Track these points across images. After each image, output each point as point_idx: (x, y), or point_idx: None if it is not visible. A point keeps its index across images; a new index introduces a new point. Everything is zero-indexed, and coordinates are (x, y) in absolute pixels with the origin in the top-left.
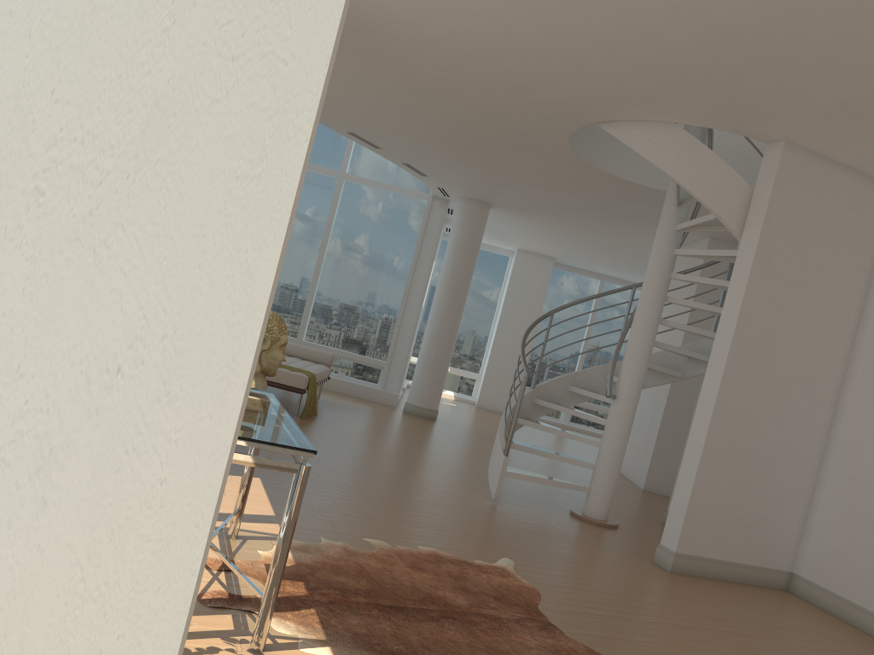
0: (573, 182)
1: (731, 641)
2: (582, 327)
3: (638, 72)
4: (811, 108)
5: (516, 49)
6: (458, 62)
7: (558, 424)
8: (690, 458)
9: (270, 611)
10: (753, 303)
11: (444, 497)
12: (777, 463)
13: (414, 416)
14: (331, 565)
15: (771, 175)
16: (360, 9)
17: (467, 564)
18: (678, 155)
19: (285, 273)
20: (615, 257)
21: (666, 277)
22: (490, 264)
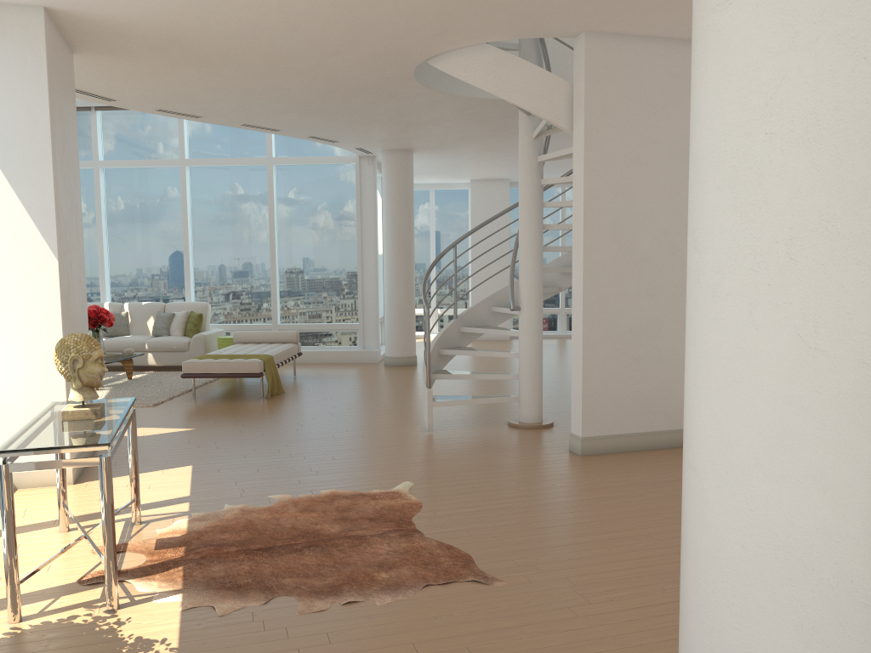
0: (456, 112)
1: (601, 505)
2: (490, 249)
3: (413, 12)
4: (577, 1)
5: (303, 23)
6: (270, 46)
7: (555, 336)
8: (576, 349)
9: (113, 577)
10: (595, 192)
11: (376, 440)
12: (662, 332)
13: (393, 367)
14: (221, 527)
15: (581, 68)
16: (156, 28)
17: (361, 495)
18: (495, 73)
19: (245, 266)
20: (556, 163)
21: (536, 185)
22: (452, 201)
